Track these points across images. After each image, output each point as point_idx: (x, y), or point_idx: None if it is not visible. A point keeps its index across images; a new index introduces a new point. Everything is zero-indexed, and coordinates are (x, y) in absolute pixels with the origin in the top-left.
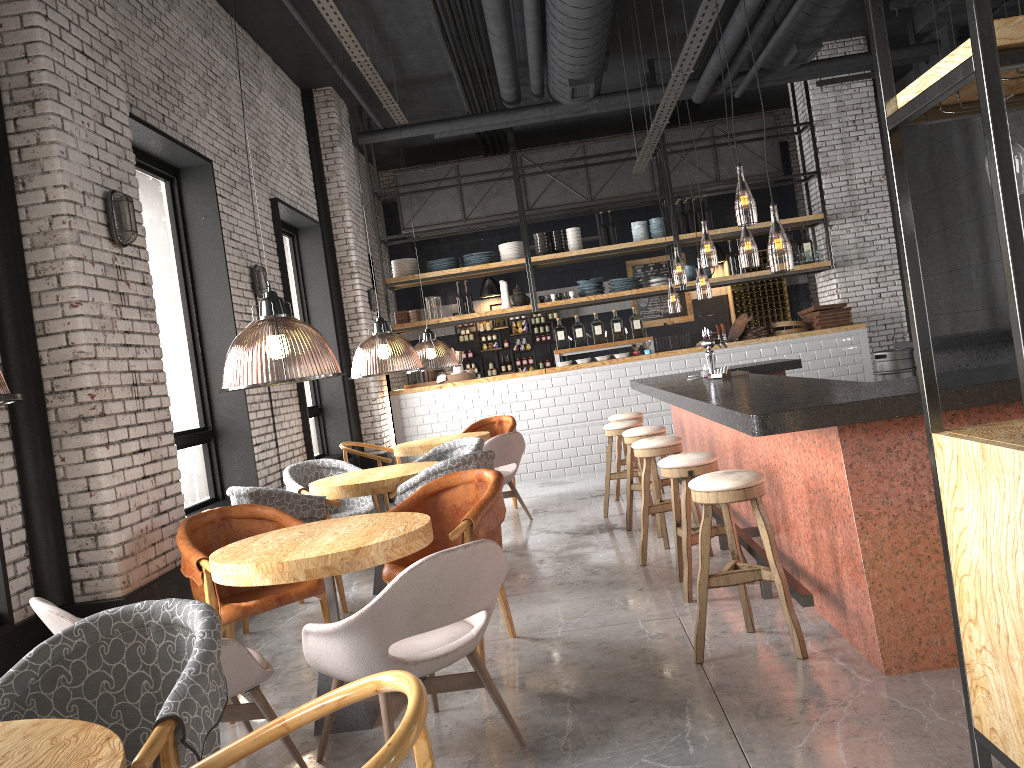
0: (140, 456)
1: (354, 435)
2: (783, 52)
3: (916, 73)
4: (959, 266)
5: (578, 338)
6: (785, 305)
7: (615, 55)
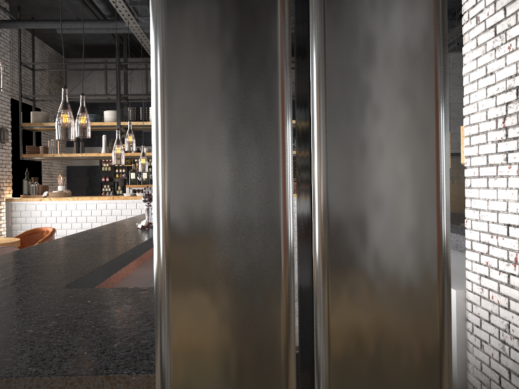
0: None
1: None
2: None
3: None
4: None
5: (144, 179)
6: None
7: None
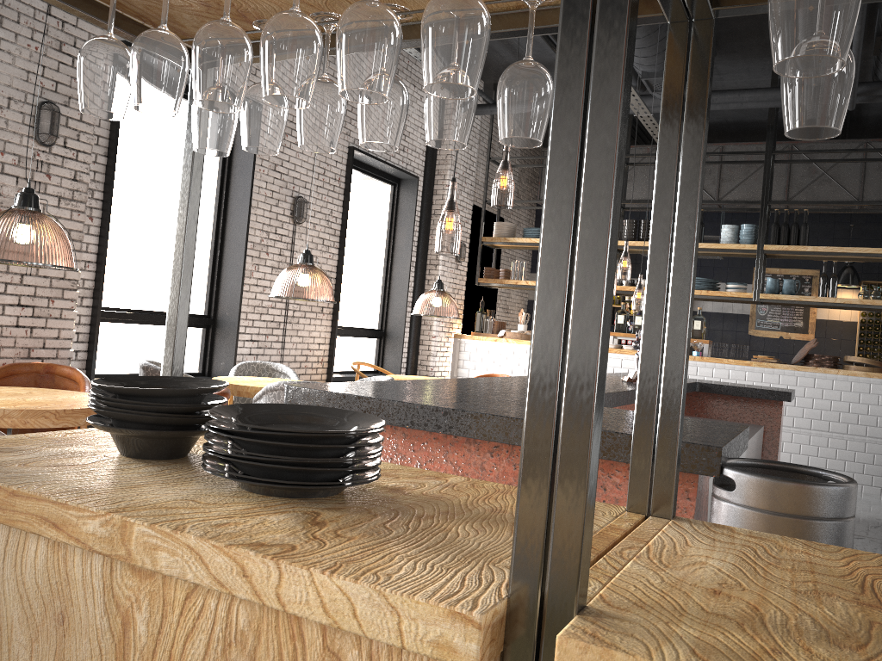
0: (16, 309)
1: (411, 363)
2: None
3: None
4: None
5: (636, 325)
6: None
7: (732, 56)
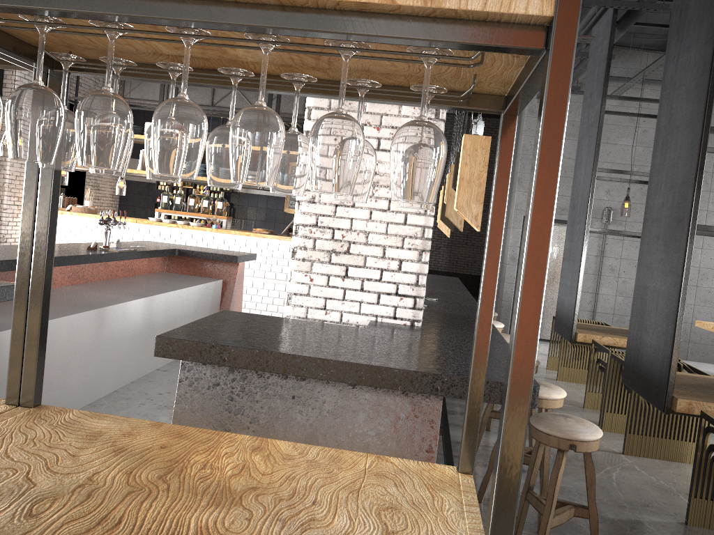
0: None
1: None
2: None
3: None
4: None
5: (176, 204)
6: None
7: None
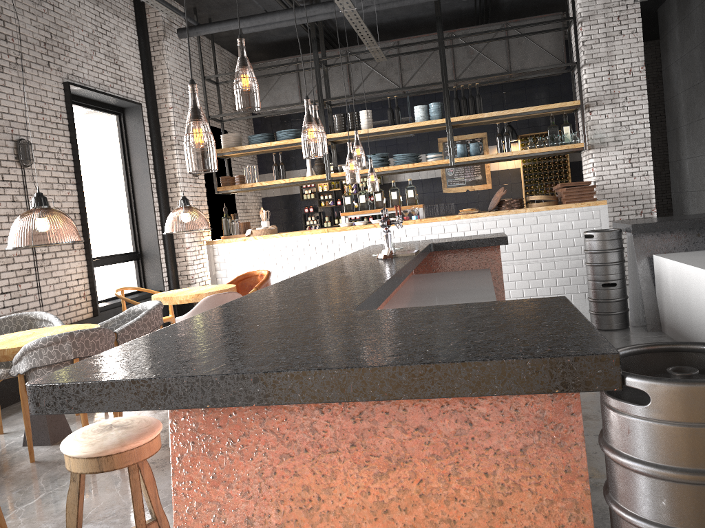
0: None
1: (172, 275)
2: None
3: None
4: None
5: (361, 203)
6: (567, 178)
7: None
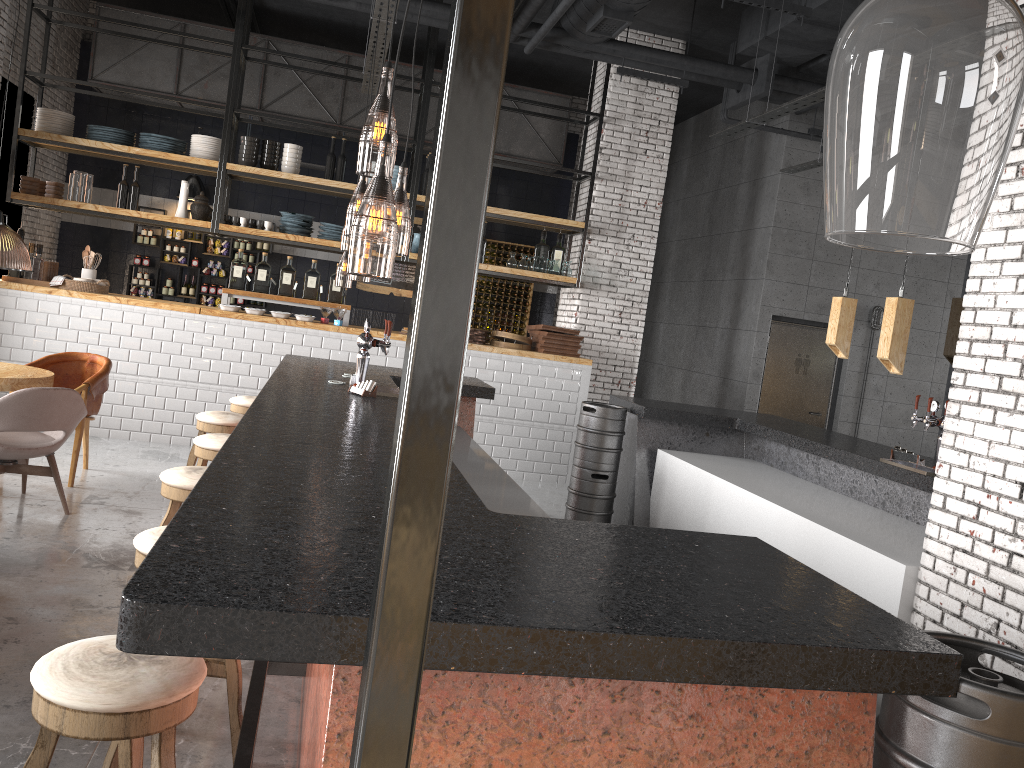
0: None
1: None
2: (589, 14)
3: (724, 102)
4: (707, 324)
5: (259, 281)
6: (525, 312)
7: None
